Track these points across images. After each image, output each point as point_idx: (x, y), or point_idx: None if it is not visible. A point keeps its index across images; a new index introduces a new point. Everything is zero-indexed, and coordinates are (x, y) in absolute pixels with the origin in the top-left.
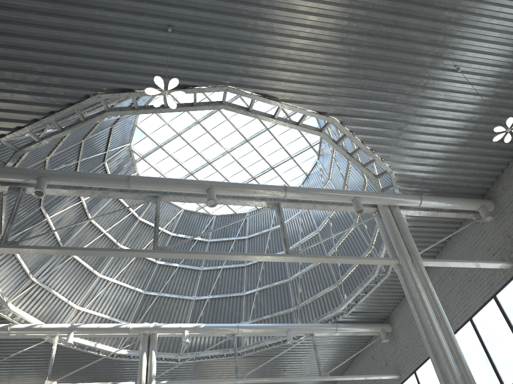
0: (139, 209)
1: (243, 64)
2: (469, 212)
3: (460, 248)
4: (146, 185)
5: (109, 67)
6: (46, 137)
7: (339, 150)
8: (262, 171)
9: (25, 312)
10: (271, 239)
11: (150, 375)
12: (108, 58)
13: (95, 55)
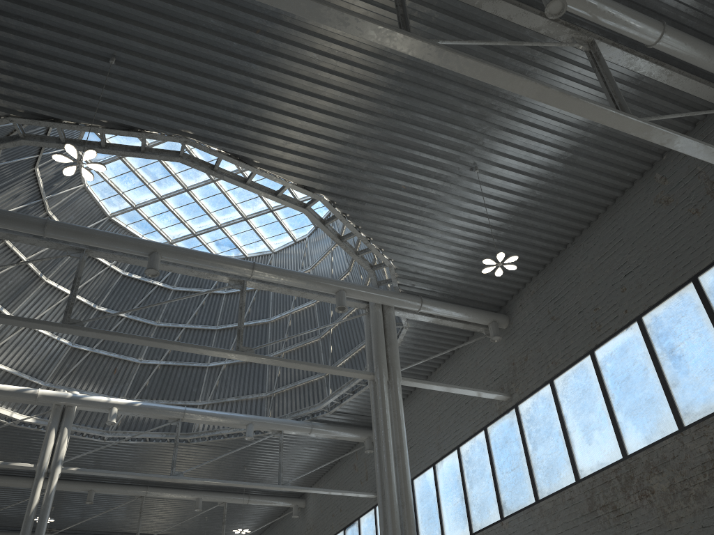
0: None
1: (209, 116)
2: (481, 324)
3: (466, 362)
4: (68, 236)
5: (28, 87)
6: None
7: (327, 232)
8: (257, 212)
9: None
10: (256, 300)
11: (55, 458)
12: (28, 77)
13: (9, 70)
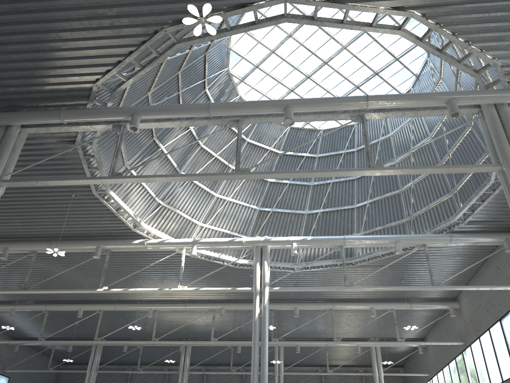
0: (246, 131)
1: None
2: None
3: None
4: (225, 110)
5: None
6: (132, 76)
7: (426, 48)
8: (365, 79)
9: (156, 230)
10: (381, 149)
11: (263, 282)
12: None
13: None
